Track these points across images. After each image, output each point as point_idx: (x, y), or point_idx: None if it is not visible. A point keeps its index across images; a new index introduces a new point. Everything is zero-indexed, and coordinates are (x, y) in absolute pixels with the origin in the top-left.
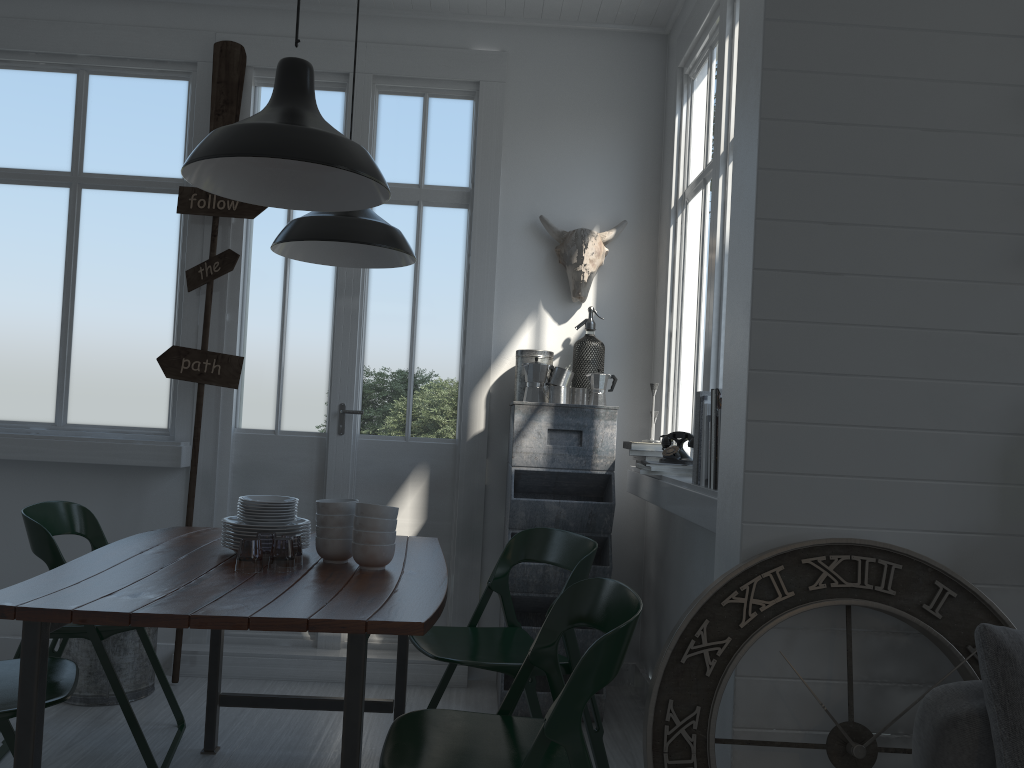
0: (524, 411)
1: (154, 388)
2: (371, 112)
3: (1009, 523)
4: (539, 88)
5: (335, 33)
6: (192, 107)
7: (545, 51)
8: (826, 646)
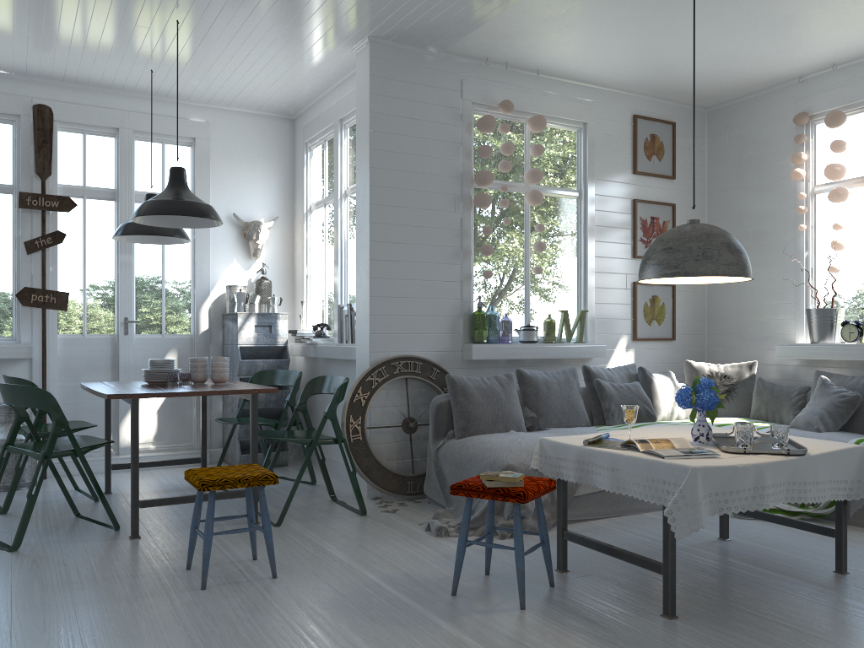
0: (242, 317)
1: (2, 312)
2: (133, 151)
3: (454, 347)
4: (228, 143)
5: (108, 104)
6: (18, 142)
7: (230, 123)
8: (399, 394)
